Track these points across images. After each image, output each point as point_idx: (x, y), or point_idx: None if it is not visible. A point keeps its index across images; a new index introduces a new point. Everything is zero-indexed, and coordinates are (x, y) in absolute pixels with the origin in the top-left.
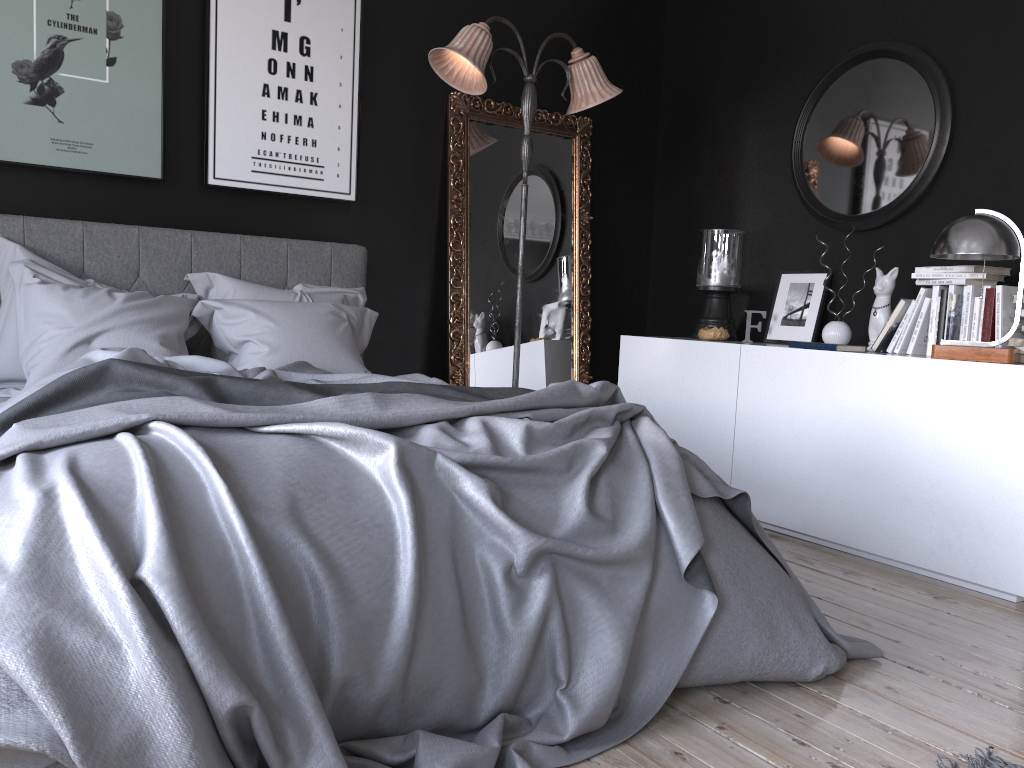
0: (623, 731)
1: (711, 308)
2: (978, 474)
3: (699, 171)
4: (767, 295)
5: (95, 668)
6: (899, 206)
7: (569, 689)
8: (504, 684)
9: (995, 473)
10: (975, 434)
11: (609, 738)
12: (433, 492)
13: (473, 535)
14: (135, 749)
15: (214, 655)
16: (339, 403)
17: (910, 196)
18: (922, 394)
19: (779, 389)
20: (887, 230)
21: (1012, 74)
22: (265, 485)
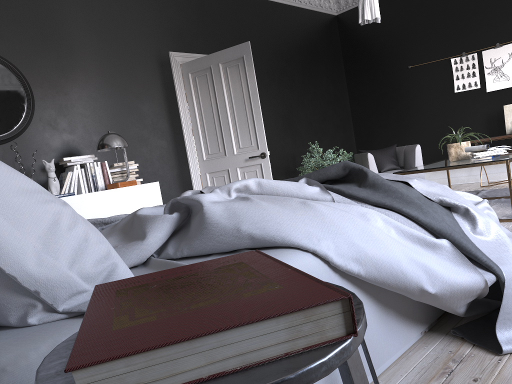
0: None
1: None
2: None
3: None
4: None
5: None
6: (19, 132)
7: None
8: None
9: None
10: None
11: None
12: None
13: None
14: None
15: None
16: None
17: (24, 128)
18: (120, 202)
19: None
20: (10, 144)
21: (53, 80)
22: None
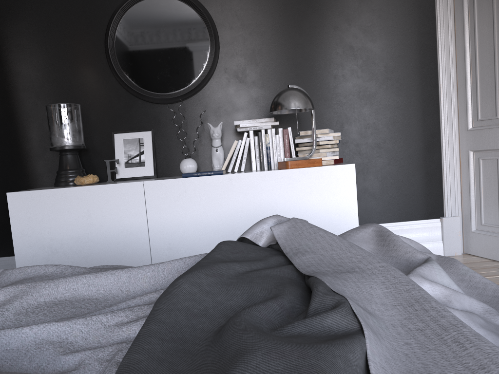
0: None
1: (70, 162)
2: (326, 226)
3: (15, 62)
4: (102, 149)
5: None
6: (197, 87)
7: None
8: None
9: (334, 223)
10: (320, 205)
11: None
12: None
13: None
14: None
15: None
16: (375, 335)
17: (203, 82)
18: (286, 190)
19: (184, 206)
20: (187, 102)
21: (247, 17)
22: None
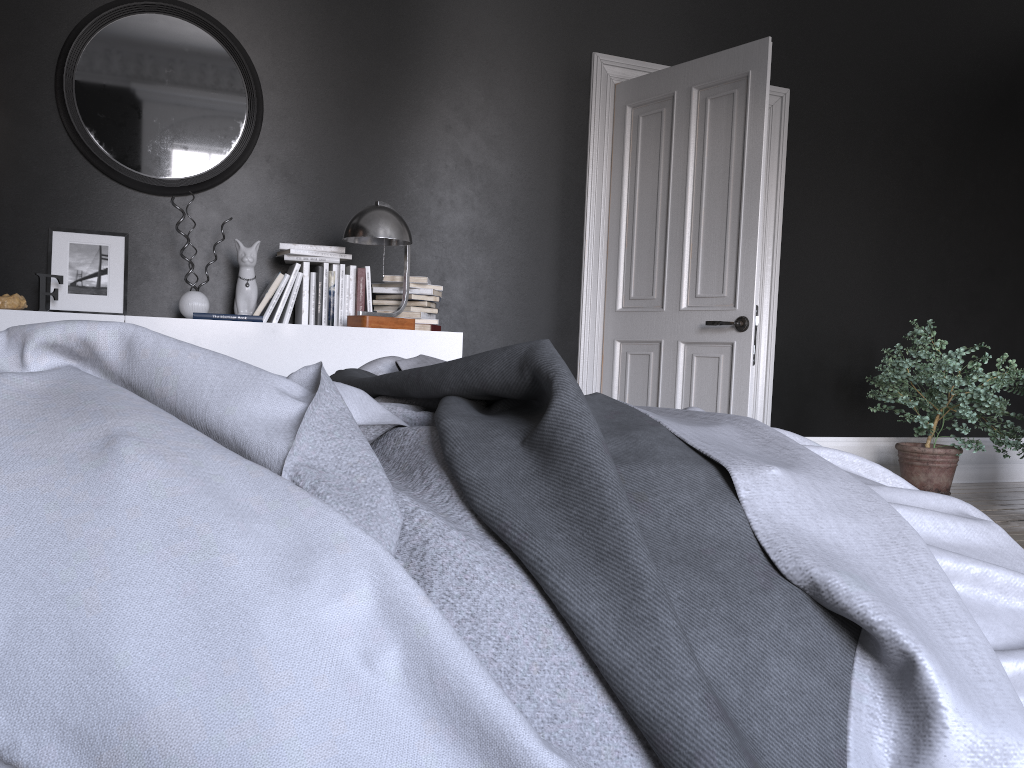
0: None
1: None
2: None
3: None
4: (25, 255)
5: None
6: (217, 178)
7: None
8: None
9: None
10: None
11: None
12: None
13: None
14: None
15: None
16: None
17: (228, 170)
18: (359, 359)
19: None
20: (196, 199)
21: (313, 82)
22: None
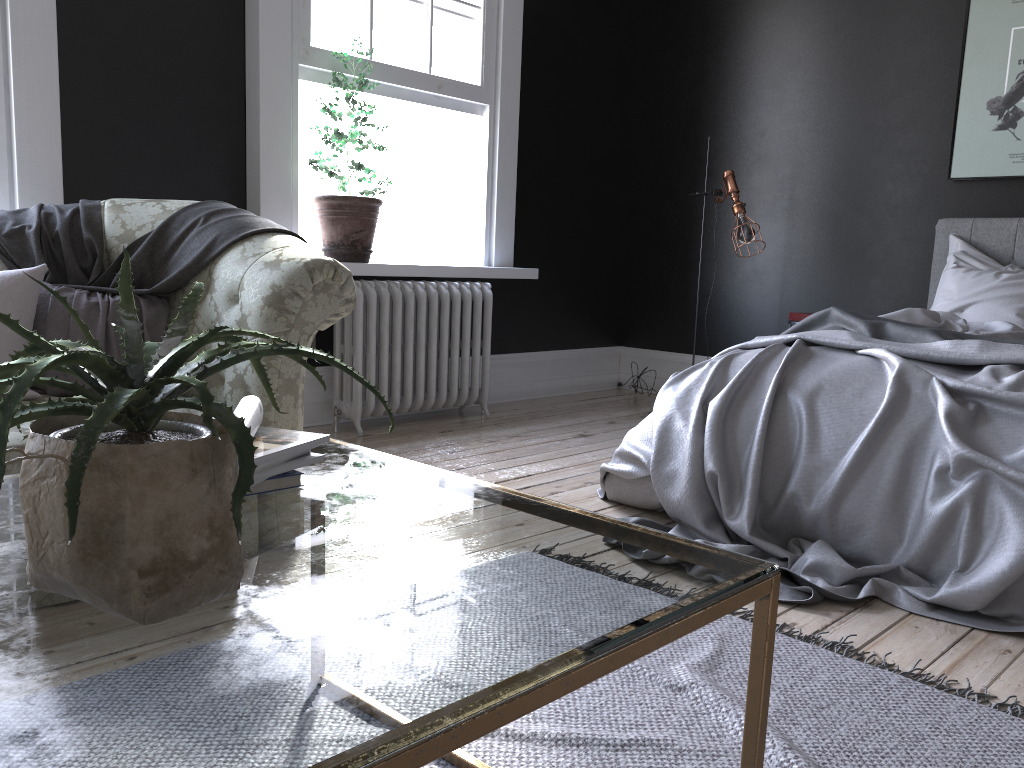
0: (999, 628)
1: None
2: None
3: None
4: None
5: (677, 439)
6: None
7: (963, 574)
8: (911, 548)
9: None
10: None
11: (978, 624)
12: (920, 404)
13: (936, 440)
14: (672, 476)
15: (712, 445)
16: (949, 345)
17: None
18: None
19: None
20: None
21: None
22: (809, 378)
